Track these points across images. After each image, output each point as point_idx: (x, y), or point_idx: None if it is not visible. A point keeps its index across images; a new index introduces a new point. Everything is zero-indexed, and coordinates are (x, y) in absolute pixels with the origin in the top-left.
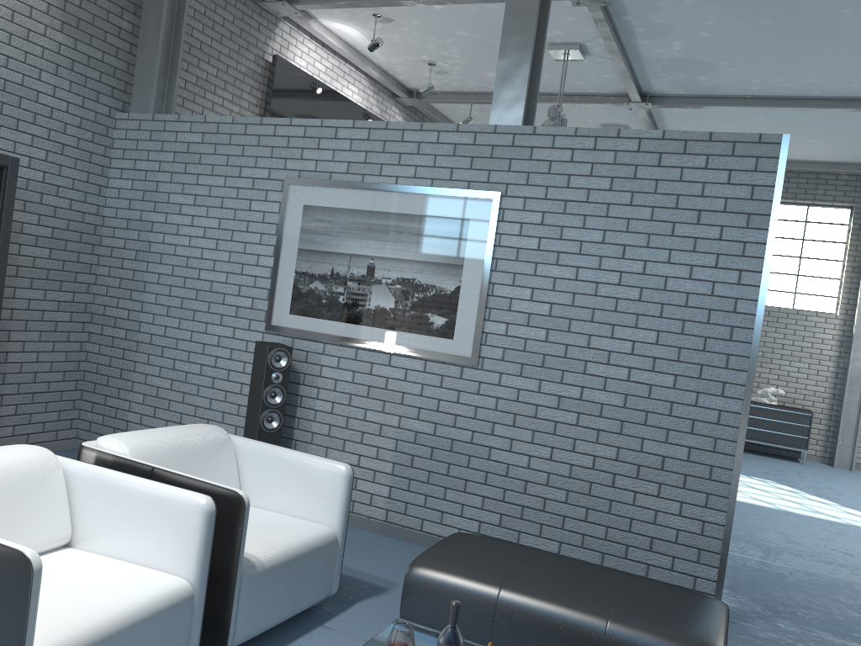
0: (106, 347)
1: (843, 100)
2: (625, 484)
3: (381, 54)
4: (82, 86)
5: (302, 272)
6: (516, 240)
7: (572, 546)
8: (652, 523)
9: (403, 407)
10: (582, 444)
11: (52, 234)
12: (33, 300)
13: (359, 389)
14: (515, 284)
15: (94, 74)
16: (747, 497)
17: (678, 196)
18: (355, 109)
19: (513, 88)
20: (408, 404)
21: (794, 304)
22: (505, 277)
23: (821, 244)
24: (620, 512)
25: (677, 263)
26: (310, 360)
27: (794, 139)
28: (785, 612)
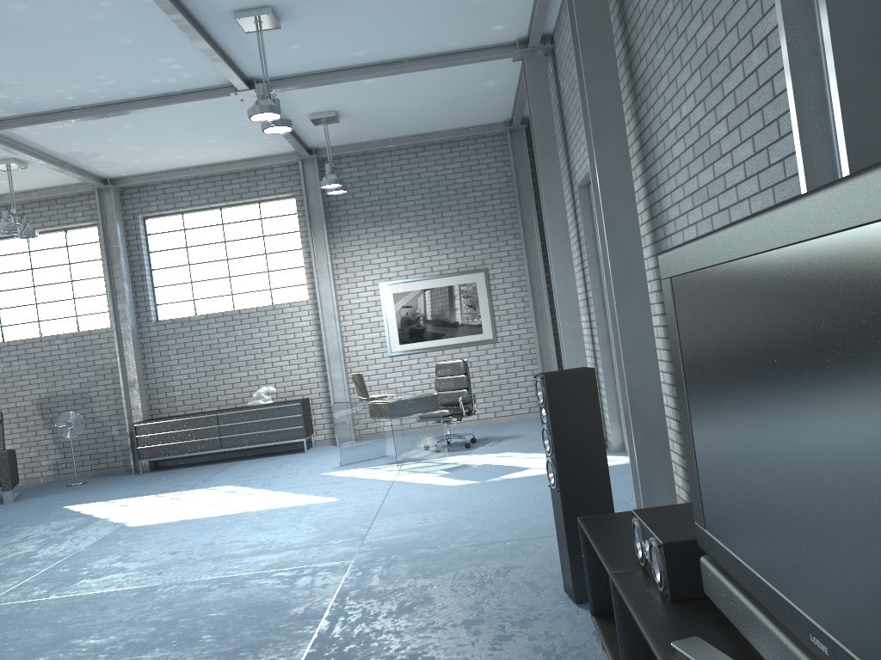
0: None
1: (166, 97)
2: None
3: None
4: None
5: None
6: None
7: None
8: None
9: None
10: None
11: None
12: None
13: None
14: None
15: None
16: (160, 516)
17: None
18: None
19: None
20: None
21: (272, 300)
22: None
23: (280, 237)
24: None
25: None
26: None
27: (191, 142)
28: None
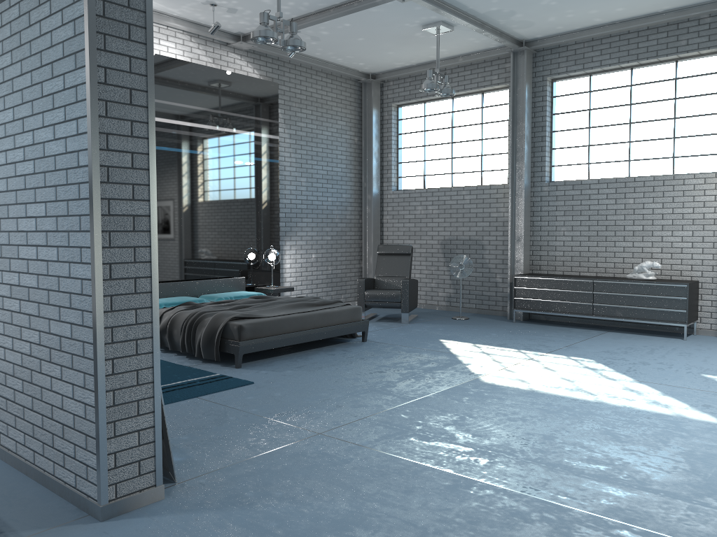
0: None
1: None
2: (47, 370)
3: (168, 6)
4: None
5: None
6: None
7: (30, 437)
8: (62, 409)
9: None
10: (24, 331)
11: None
12: None
13: None
14: None
15: None
16: (512, 378)
17: (41, 53)
18: (164, 61)
19: None
20: None
21: (673, 169)
22: None
23: (695, 99)
24: (47, 399)
25: (48, 126)
26: None
27: None
28: (241, 504)
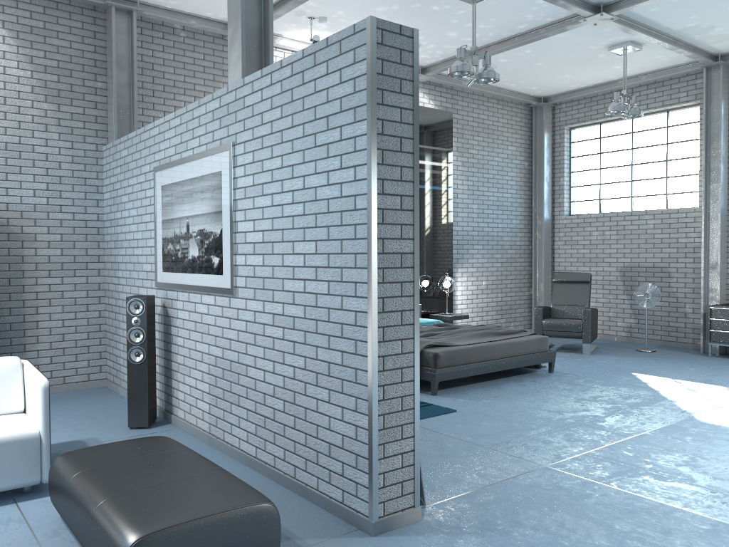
0: (110, 313)
1: None
2: (312, 392)
3: None
4: (70, 134)
5: (164, 237)
6: (243, 180)
7: (290, 453)
8: (329, 429)
9: (209, 337)
10: (287, 356)
11: (61, 238)
12: (53, 285)
13: (192, 325)
14: (246, 219)
15: (78, 124)
16: None
17: (315, 107)
18: None
19: (235, 51)
20: (211, 333)
21: None
22: (242, 215)
23: None
24: (311, 419)
25: (320, 172)
26: (173, 306)
27: None
28: (497, 531)
